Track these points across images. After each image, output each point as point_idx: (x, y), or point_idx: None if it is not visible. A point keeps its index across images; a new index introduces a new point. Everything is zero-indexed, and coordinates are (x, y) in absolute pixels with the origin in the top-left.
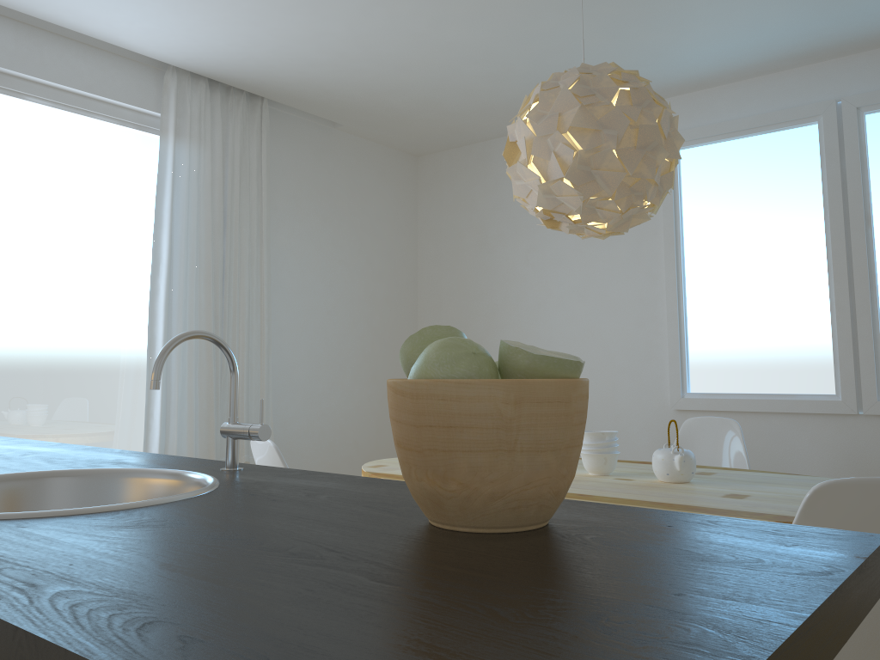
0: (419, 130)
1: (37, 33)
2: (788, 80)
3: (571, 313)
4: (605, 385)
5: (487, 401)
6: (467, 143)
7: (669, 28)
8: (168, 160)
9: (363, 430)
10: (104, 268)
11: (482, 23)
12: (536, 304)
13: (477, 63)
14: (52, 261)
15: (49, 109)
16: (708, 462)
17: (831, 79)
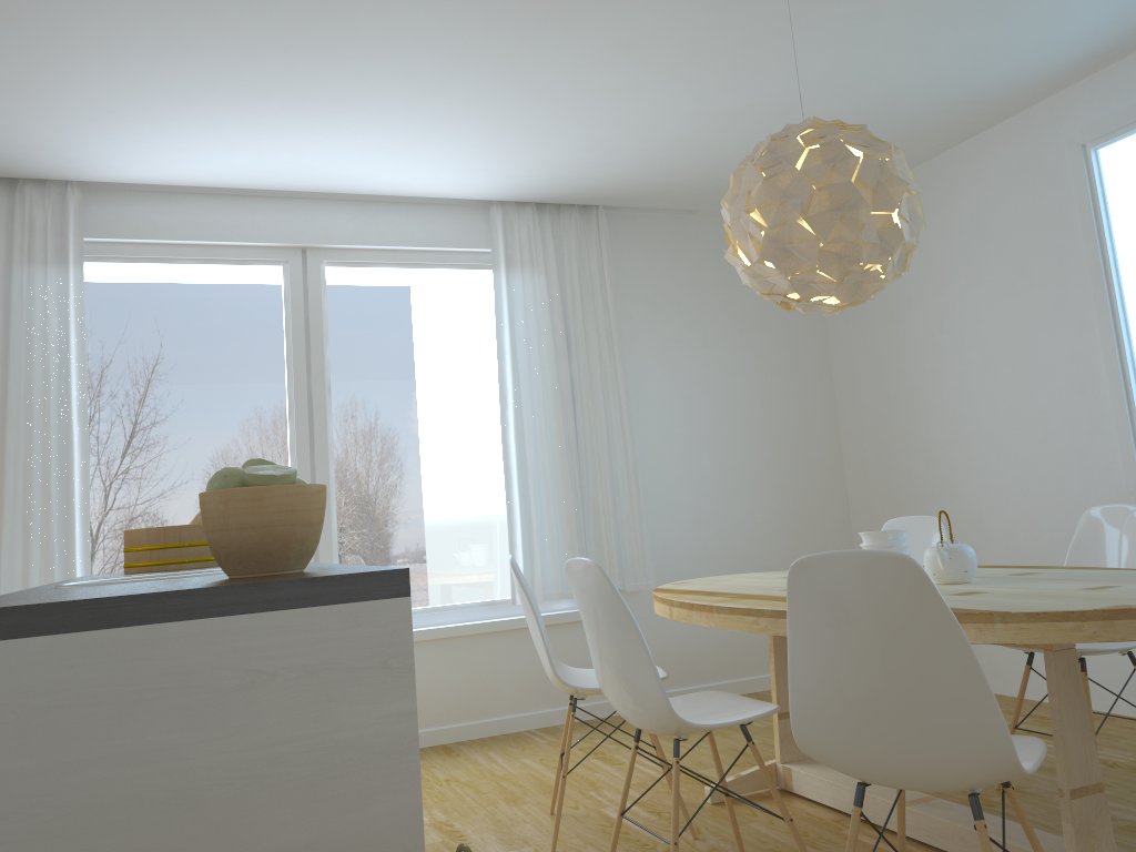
0: None
1: (370, 206)
2: None
3: (997, 385)
4: (1049, 474)
5: (213, 502)
6: None
7: (981, 22)
8: (503, 293)
9: (774, 552)
10: (458, 408)
11: (751, 84)
12: (958, 379)
13: (784, 118)
14: (411, 408)
15: (392, 270)
16: (1113, 564)
17: None
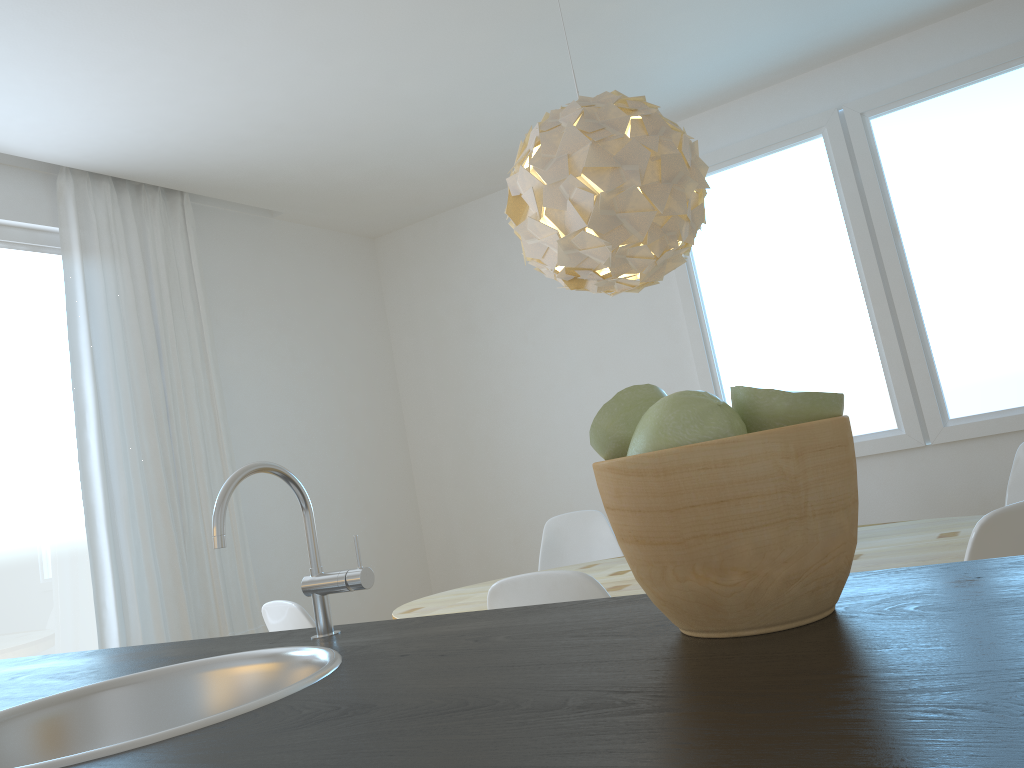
0: (375, 206)
1: None
2: (782, 94)
3: (587, 390)
4: None
5: (764, 460)
6: (431, 215)
7: (652, 51)
8: (77, 283)
9: None
10: (13, 430)
11: (444, 69)
12: (545, 387)
13: (439, 117)
14: None
15: None
16: None
17: (827, 87)
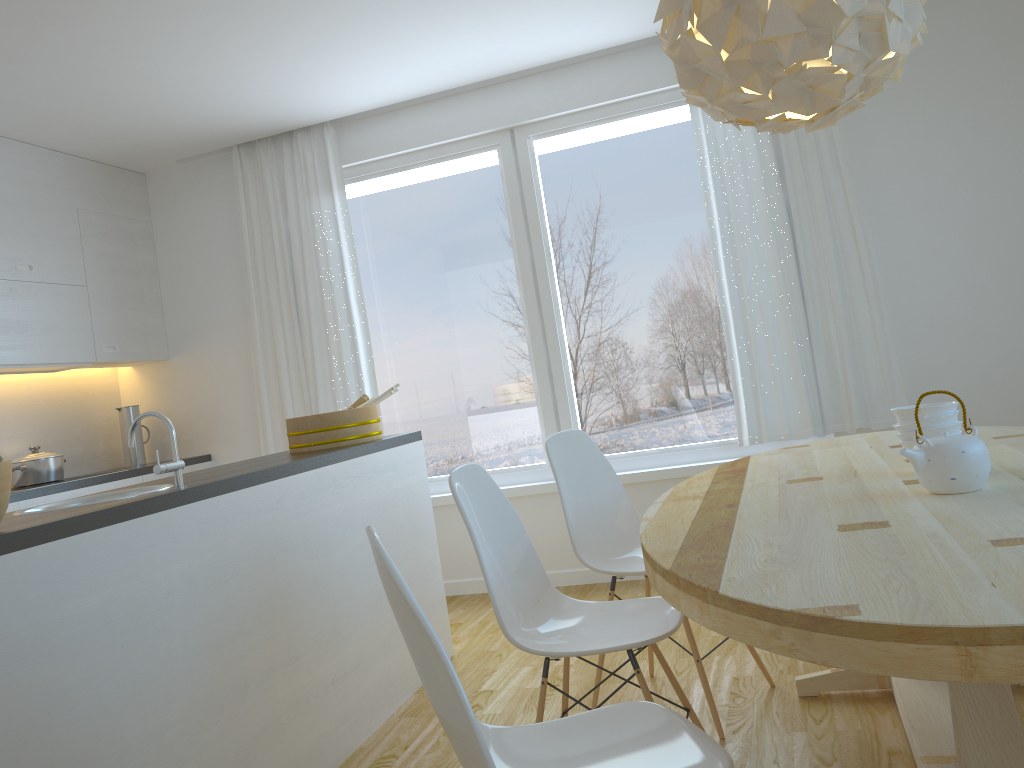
0: None
1: (561, 72)
2: None
3: None
4: None
5: None
6: None
7: None
8: (700, 126)
9: None
10: (675, 252)
11: None
12: None
13: None
14: (627, 260)
15: (595, 129)
16: None
17: None
